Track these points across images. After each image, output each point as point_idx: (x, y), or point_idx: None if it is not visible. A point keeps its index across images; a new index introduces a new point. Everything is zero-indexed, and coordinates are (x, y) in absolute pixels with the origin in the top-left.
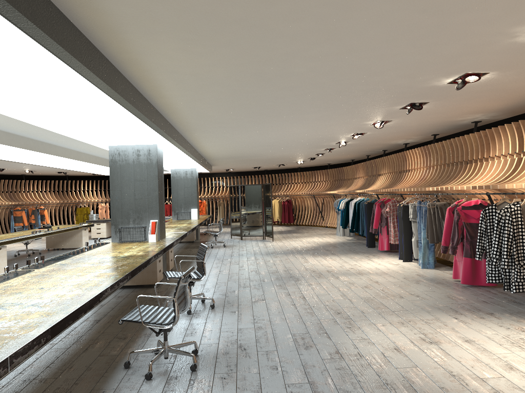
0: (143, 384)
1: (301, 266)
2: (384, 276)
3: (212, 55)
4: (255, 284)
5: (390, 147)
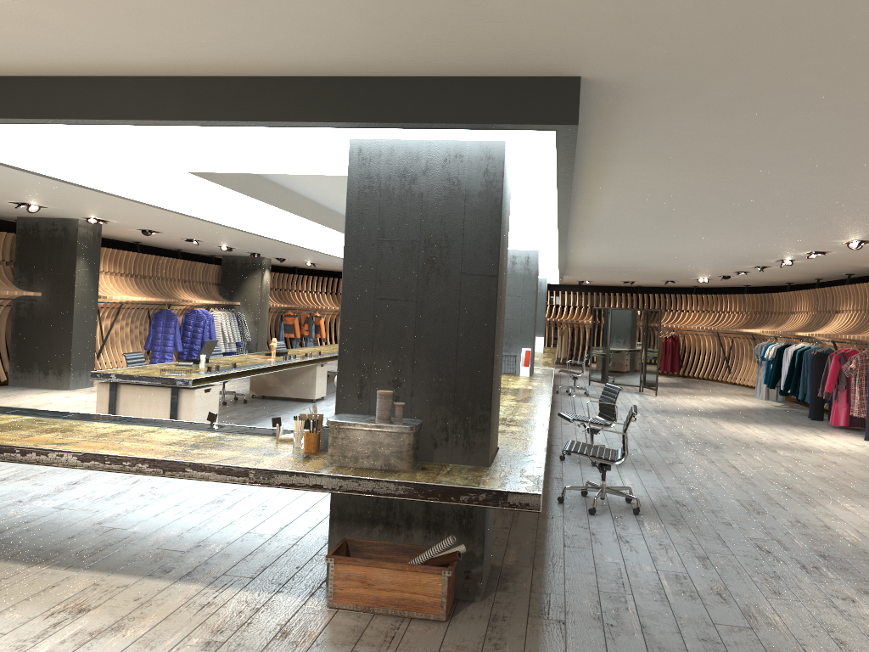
0: (589, 517)
1: (714, 432)
2: (844, 457)
3: (687, 177)
4: (659, 445)
5: (861, 271)
